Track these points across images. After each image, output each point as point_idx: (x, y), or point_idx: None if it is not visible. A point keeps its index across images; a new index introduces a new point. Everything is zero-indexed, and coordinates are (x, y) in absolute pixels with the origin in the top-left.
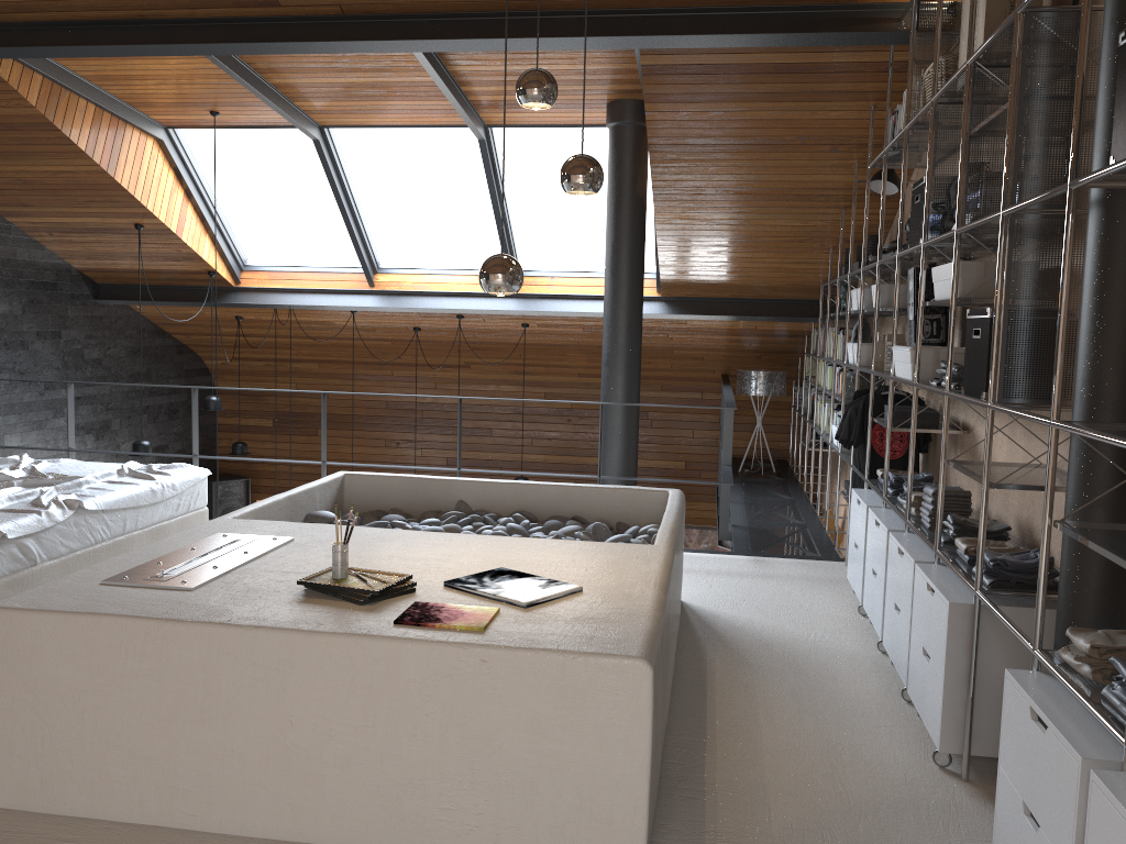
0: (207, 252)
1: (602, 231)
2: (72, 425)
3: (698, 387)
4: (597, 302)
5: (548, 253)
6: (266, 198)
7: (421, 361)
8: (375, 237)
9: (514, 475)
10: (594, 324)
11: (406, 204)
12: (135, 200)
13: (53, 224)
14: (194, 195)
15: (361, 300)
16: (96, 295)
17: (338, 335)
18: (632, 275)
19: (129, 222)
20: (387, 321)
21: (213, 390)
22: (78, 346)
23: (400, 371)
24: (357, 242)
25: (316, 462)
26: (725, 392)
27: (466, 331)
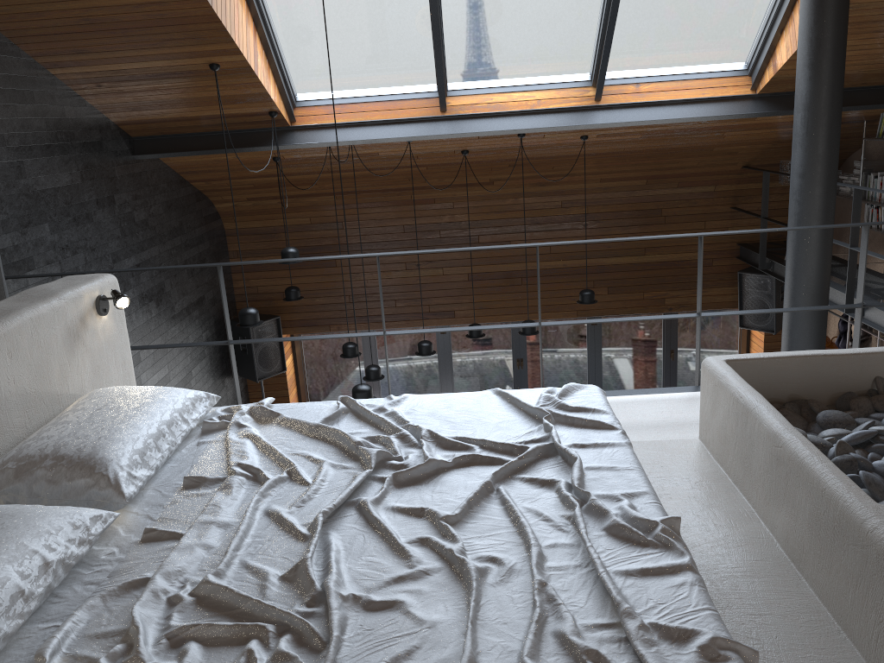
0: (272, 90)
1: (705, 28)
2: (227, 314)
3: (714, 180)
4: (689, 107)
5: (636, 58)
6: (336, 21)
7: (445, 182)
8: (450, 57)
9: (534, 283)
10: (657, 130)
11: (497, 15)
12: (225, 34)
13: (106, 73)
14: (260, 23)
15: (433, 128)
16: (132, 150)
17: (373, 166)
18: (840, 72)
19: (203, 62)
20: (438, 147)
21: (224, 233)
22: (129, 210)
23: (420, 195)
24: (442, 63)
25: (529, 324)
26: (878, 191)
27: (516, 149)
